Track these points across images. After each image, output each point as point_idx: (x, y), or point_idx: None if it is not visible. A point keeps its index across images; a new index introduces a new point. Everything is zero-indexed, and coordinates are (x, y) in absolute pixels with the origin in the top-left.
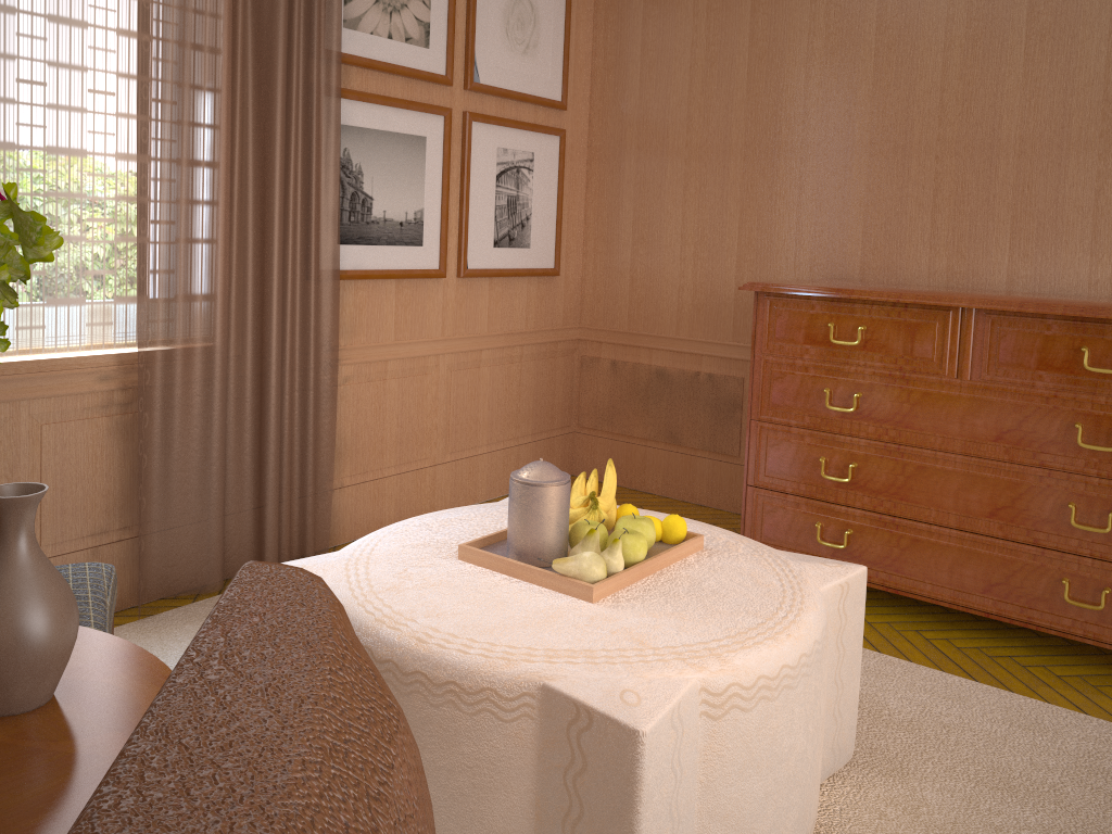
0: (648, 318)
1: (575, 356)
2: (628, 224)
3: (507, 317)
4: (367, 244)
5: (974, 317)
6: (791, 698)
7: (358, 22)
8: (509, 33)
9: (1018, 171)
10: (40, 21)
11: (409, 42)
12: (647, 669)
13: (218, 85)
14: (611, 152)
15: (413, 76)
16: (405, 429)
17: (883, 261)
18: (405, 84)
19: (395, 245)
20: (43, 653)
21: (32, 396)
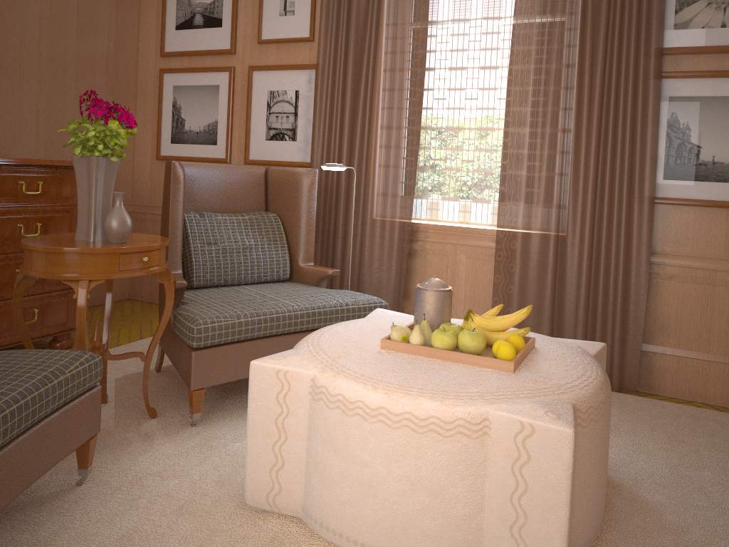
0: None
1: None
2: None
3: None
4: (692, 180)
5: None
6: (364, 427)
7: (687, 23)
8: None
9: None
10: (476, 70)
11: None
12: (310, 360)
13: (558, 85)
14: None
15: None
16: None
17: None
18: None
19: (724, 182)
20: (107, 228)
21: (461, 243)
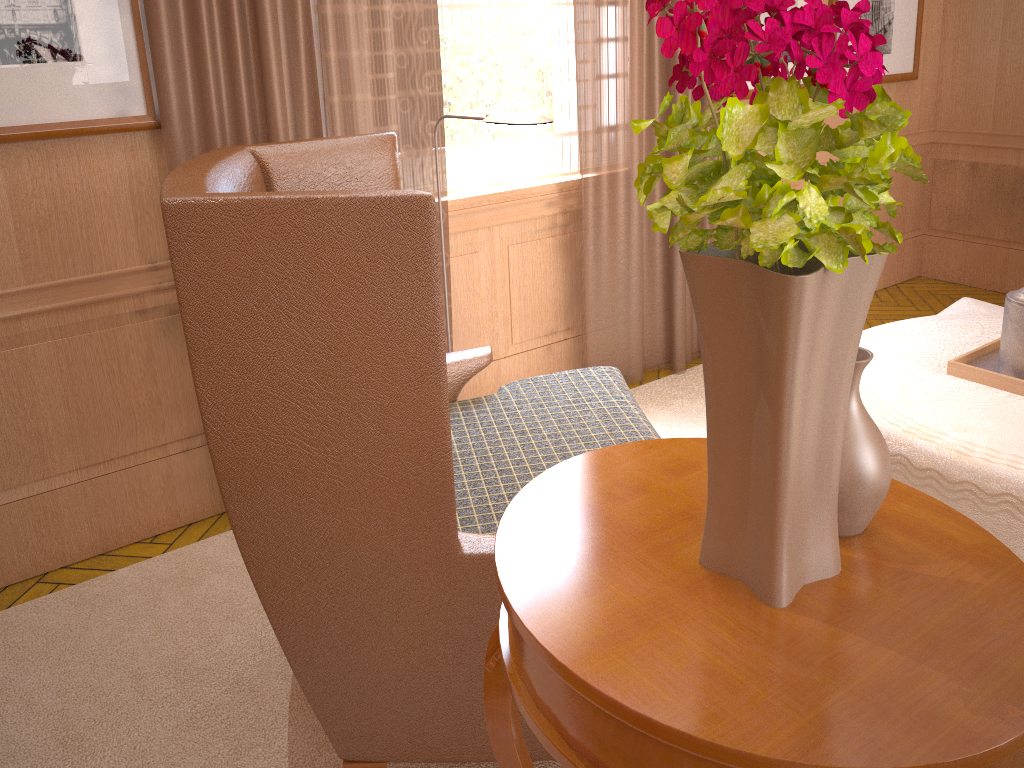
0: (1018, 118)
1: (927, 160)
2: (997, 19)
3: None
4: None
5: None
6: None
7: None
8: None
9: None
10: None
11: None
12: None
13: None
14: None
15: None
16: None
17: None
18: None
19: None
20: (882, 490)
21: (501, 223)
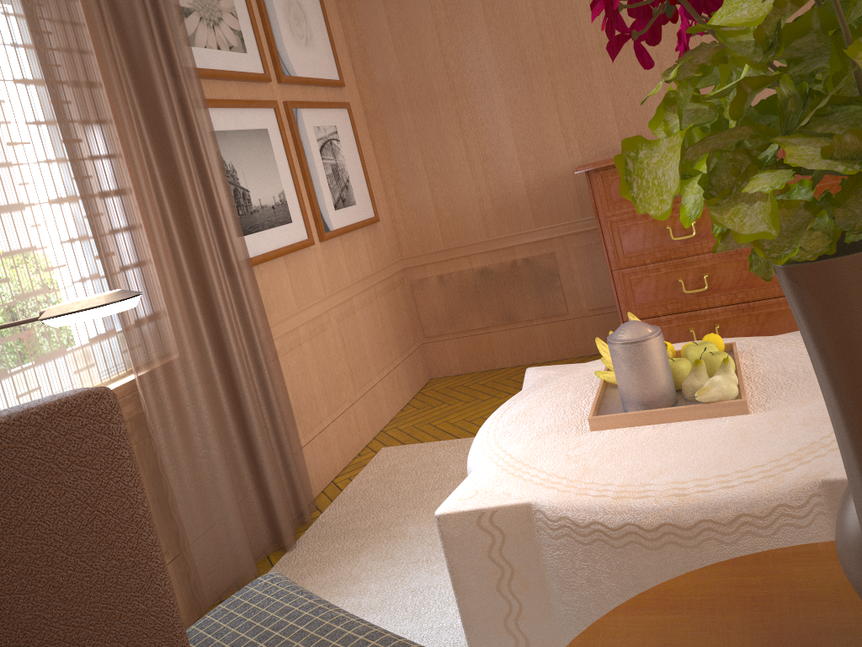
0: (460, 232)
1: (405, 283)
2: (419, 164)
3: (359, 265)
4: (257, 231)
5: None
6: None
7: (194, 38)
8: (293, 30)
9: None
10: None
11: (233, 50)
12: None
13: (118, 113)
14: (387, 112)
15: (244, 78)
16: (325, 381)
17: (636, 130)
18: (240, 86)
19: (275, 227)
20: None
21: None
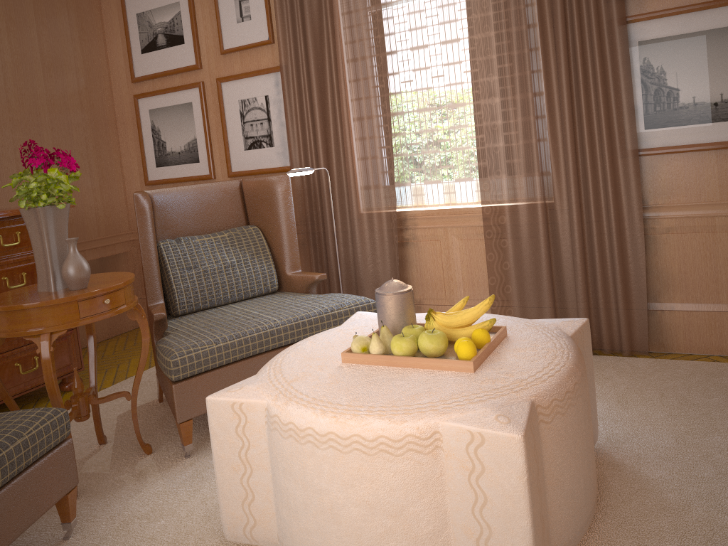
0: None
1: None
2: None
3: None
4: (674, 126)
5: None
6: (317, 454)
7: None
8: None
9: None
10: (438, 46)
11: None
12: (266, 387)
13: (521, 48)
14: None
15: None
16: None
17: None
18: None
19: (708, 123)
20: (64, 276)
21: (451, 226)
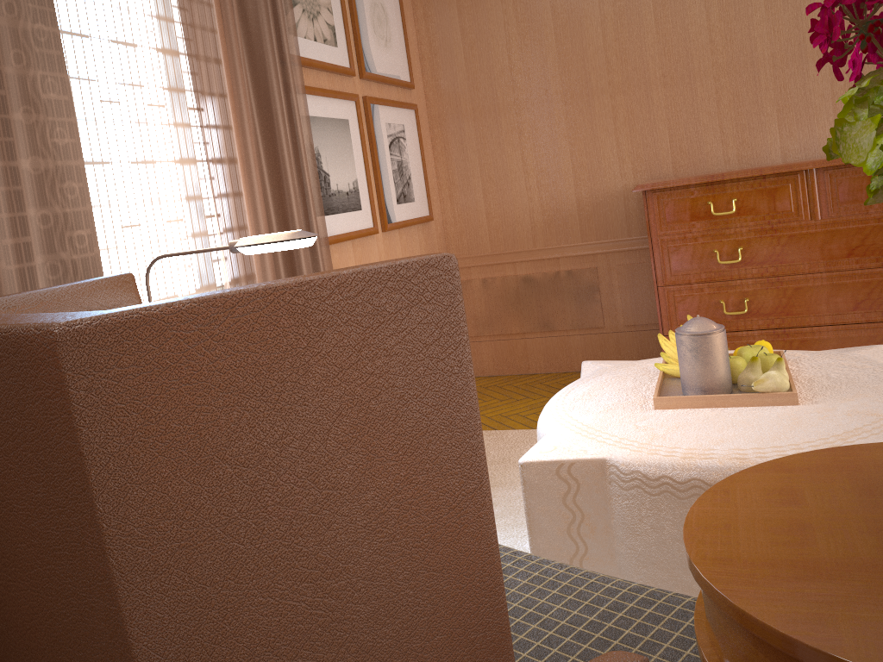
0: (508, 239)
1: None
2: (475, 170)
3: None
4: (333, 214)
5: (816, 175)
6: None
7: (297, 28)
8: (376, 30)
9: (774, 78)
10: (106, 44)
11: (327, 43)
12: None
13: (237, 88)
14: (450, 117)
15: (334, 70)
16: None
17: (689, 159)
18: (329, 77)
19: (348, 212)
20: None
21: None
